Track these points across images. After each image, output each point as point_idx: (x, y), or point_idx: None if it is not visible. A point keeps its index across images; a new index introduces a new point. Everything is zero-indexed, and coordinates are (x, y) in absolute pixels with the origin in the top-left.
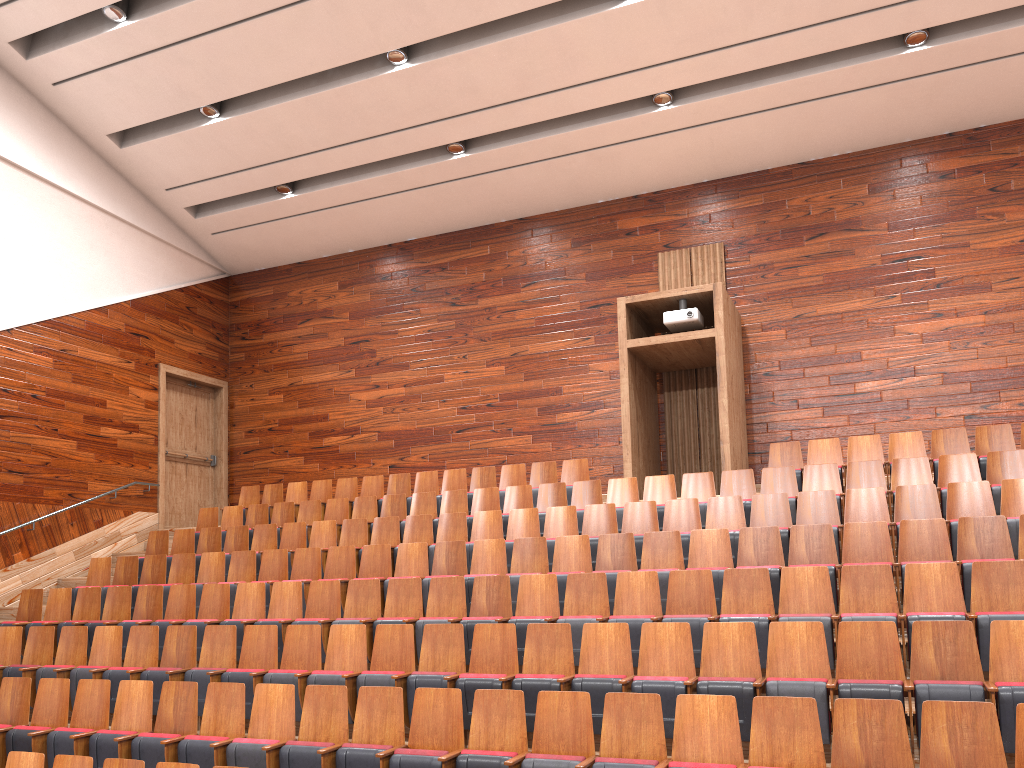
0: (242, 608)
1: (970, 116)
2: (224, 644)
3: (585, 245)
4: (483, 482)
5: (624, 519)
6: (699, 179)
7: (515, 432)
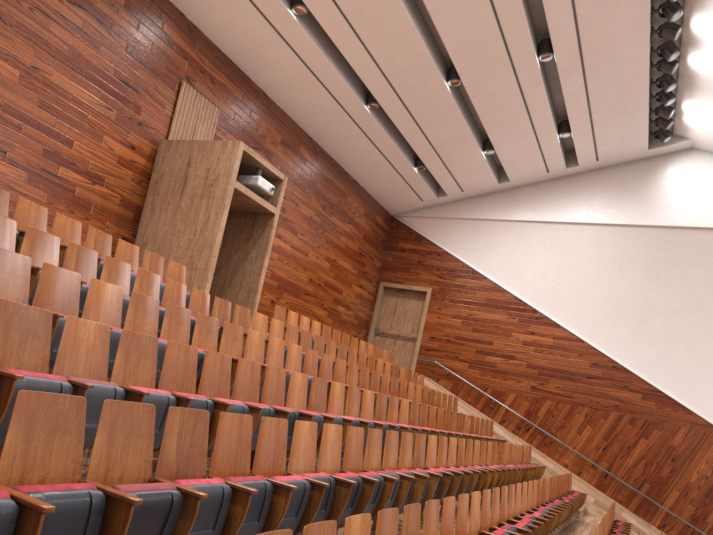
0: (295, 455)
1: (324, 139)
2: (430, 522)
3: (135, 17)
4: (96, 248)
5: (320, 366)
6: (223, 47)
7: (9, 159)
